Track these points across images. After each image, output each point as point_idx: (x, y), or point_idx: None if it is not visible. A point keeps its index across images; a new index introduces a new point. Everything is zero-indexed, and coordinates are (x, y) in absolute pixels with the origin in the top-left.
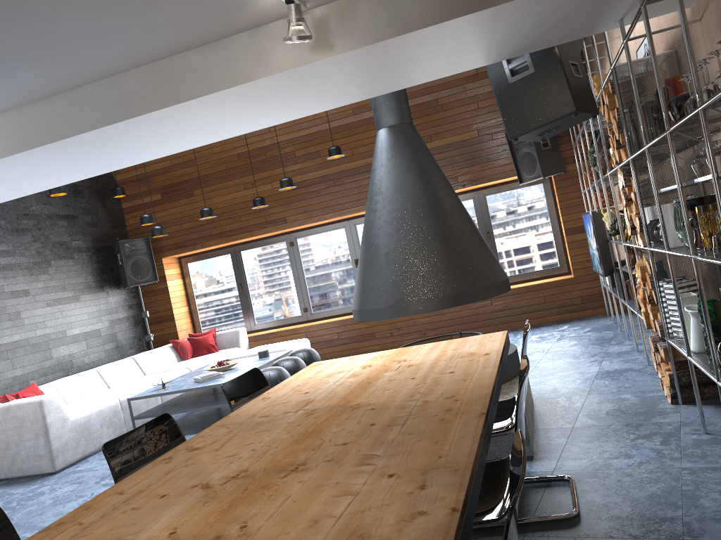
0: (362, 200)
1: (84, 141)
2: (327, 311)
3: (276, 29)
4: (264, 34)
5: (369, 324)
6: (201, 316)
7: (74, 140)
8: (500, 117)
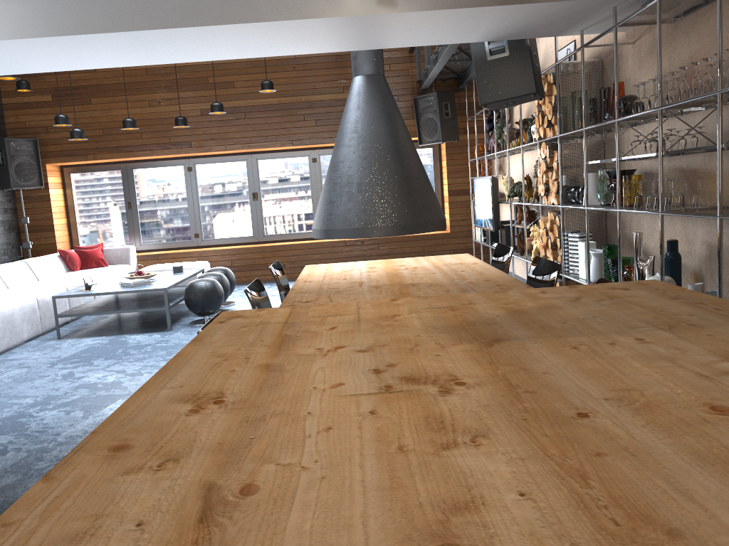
0: (271, 137)
1: (139, 37)
2: (219, 239)
3: None
4: None
5: (263, 255)
6: (80, 230)
7: (133, 34)
8: (407, 82)
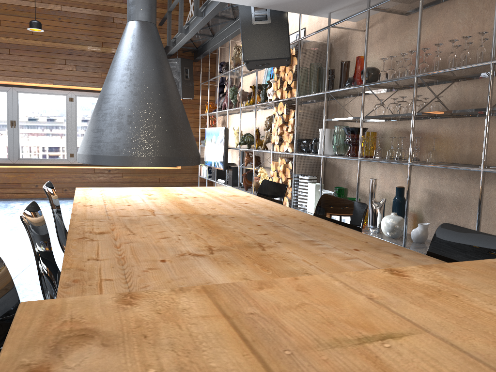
0: (33, 74)
1: None
2: None
3: None
4: None
5: (17, 175)
6: None
7: None
8: None
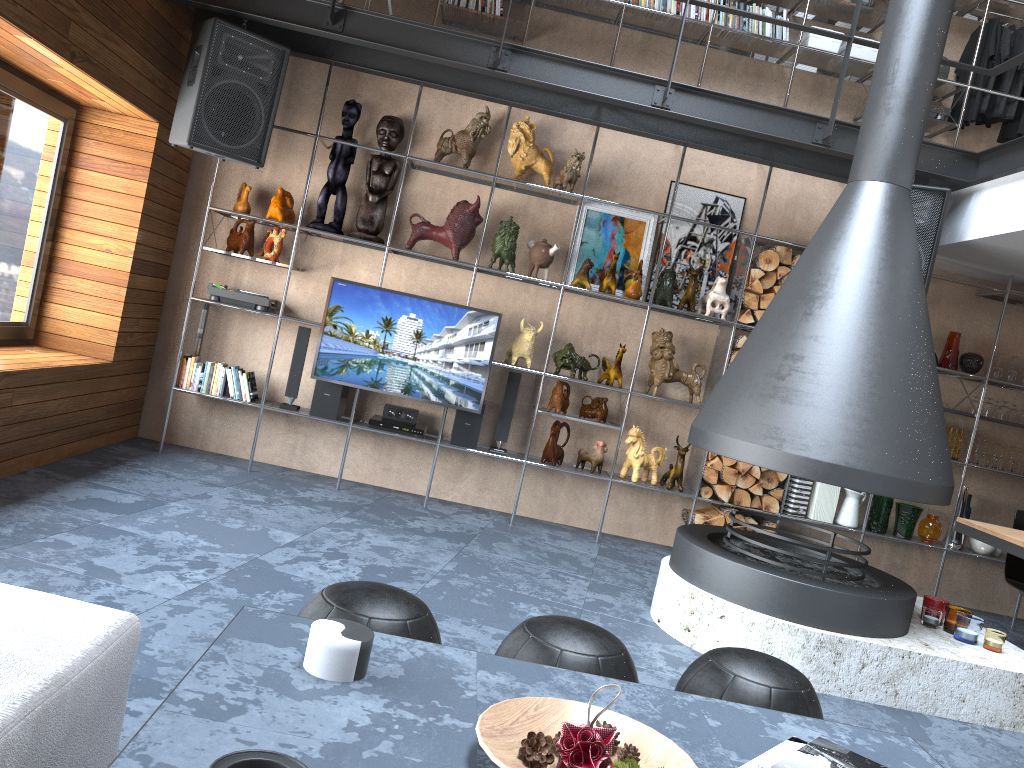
0: None
1: None
2: None
3: None
4: None
5: None
6: None
7: None
8: None
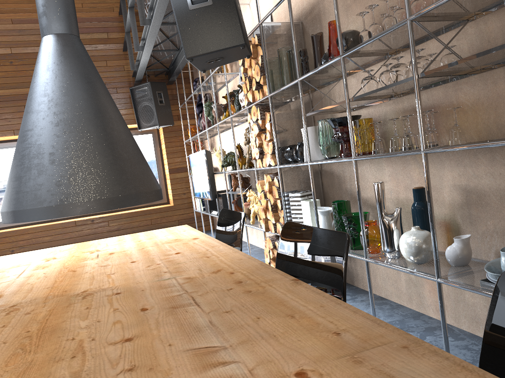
0: None
1: None
2: None
3: None
4: None
5: None
6: None
7: None
8: (124, 76)
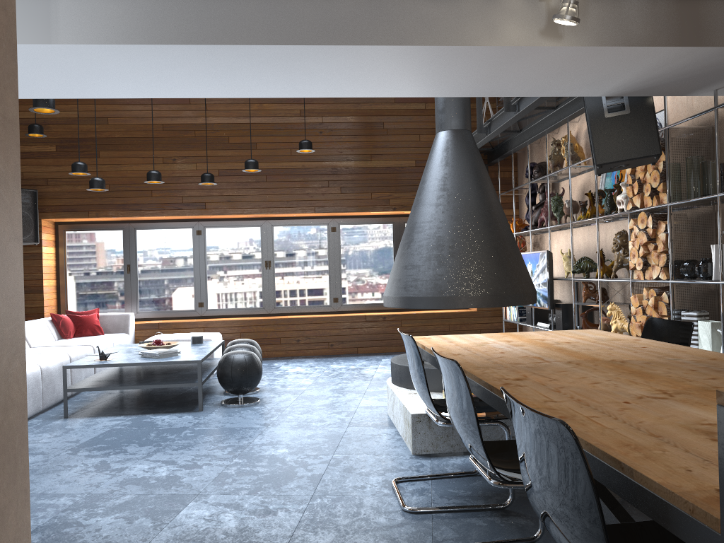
0: (292, 202)
1: (255, 54)
2: (225, 309)
3: (511, 5)
4: (498, 6)
5: (276, 328)
6: (70, 294)
7: (253, 49)
8: None
